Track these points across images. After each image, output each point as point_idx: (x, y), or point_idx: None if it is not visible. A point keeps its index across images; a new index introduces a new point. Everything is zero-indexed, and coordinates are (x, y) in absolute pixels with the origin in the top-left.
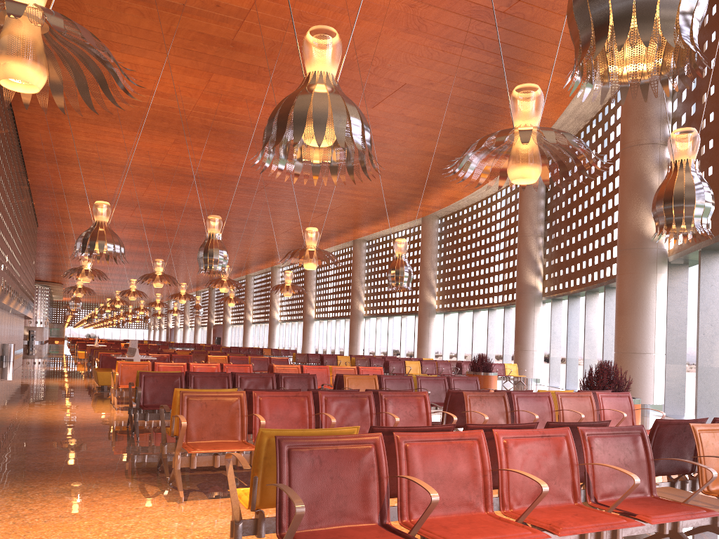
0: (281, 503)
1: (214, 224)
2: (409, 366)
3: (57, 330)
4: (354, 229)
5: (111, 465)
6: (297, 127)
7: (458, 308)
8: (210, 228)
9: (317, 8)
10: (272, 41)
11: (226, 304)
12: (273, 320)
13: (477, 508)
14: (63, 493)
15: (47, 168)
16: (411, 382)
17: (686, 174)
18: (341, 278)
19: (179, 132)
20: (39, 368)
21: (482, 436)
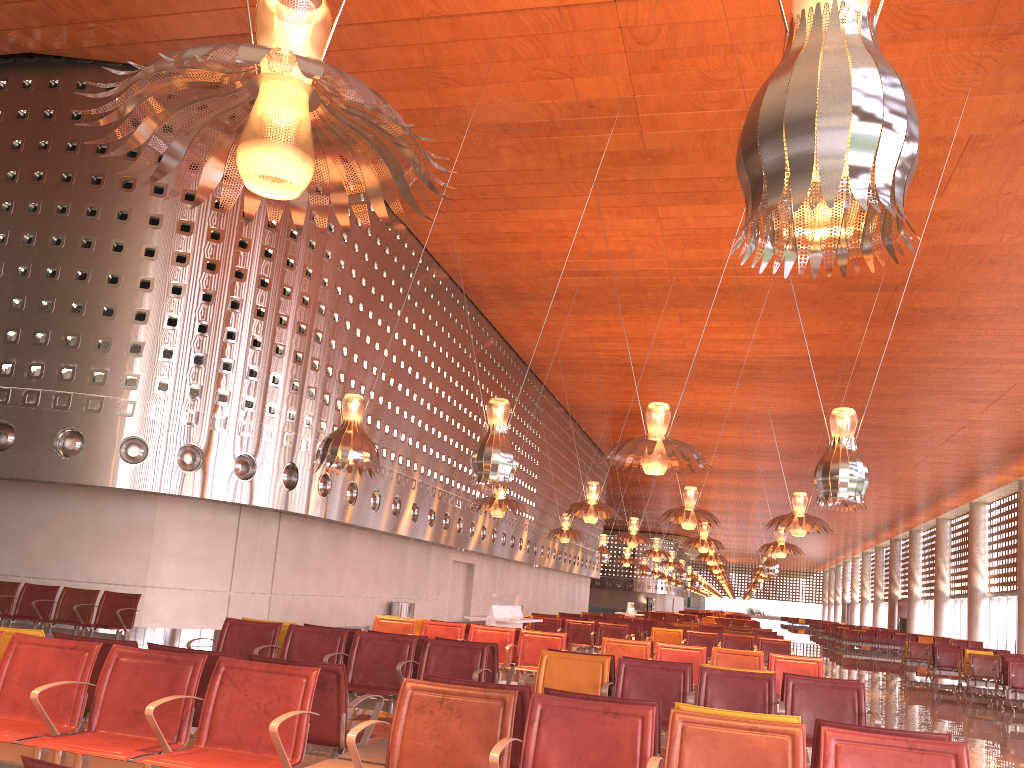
0: None
1: (493, 412)
2: None
3: (697, 600)
4: None
5: None
6: None
7: None
8: (489, 417)
9: (721, 57)
10: (698, 133)
11: (911, 565)
12: (975, 592)
13: None
14: None
15: (565, 381)
16: (685, 679)
17: (792, 53)
18: None
19: (675, 303)
20: None
21: None
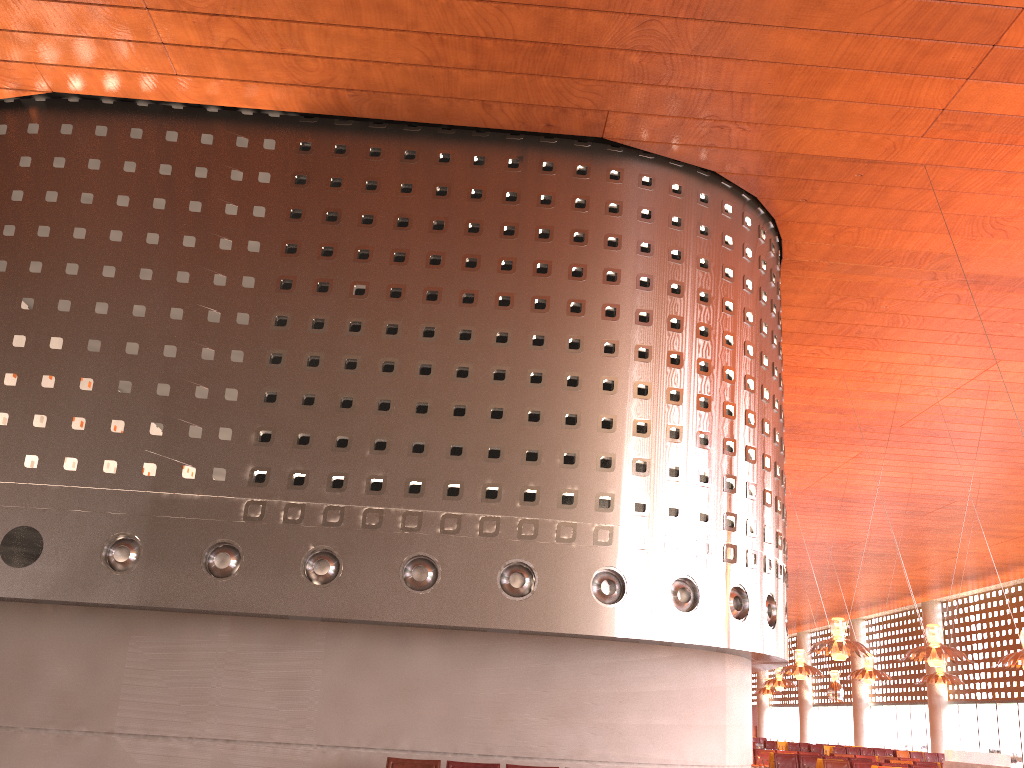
0: None
1: None
2: None
3: None
4: None
5: None
6: None
7: None
8: None
9: None
10: None
11: (760, 674)
12: (860, 701)
13: None
14: None
15: None
16: None
17: None
18: (1000, 636)
19: (875, 442)
20: None
21: None
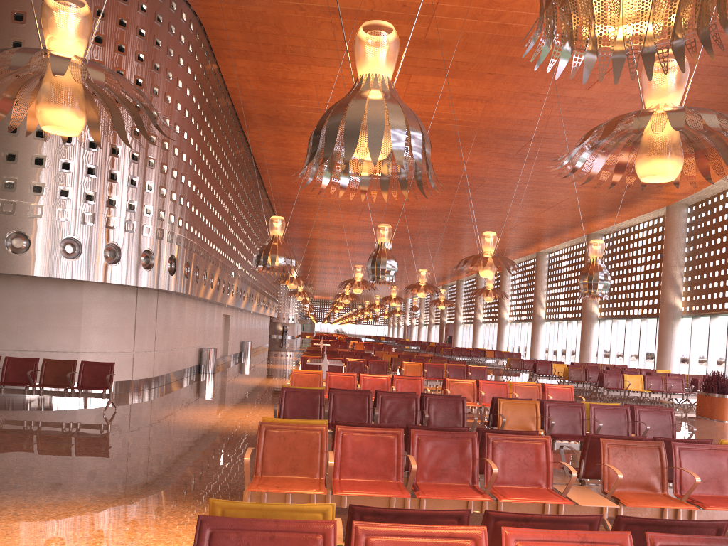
0: None
1: (383, 233)
2: (628, 381)
3: (309, 326)
4: (586, 222)
5: (221, 485)
6: (328, 143)
7: (709, 311)
8: (379, 237)
9: None
10: (465, 33)
11: (457, 302)
12: (502, 320)
13: None
14: (149, 514)
15: (280, 181)
16: (582, 411)
17: None
18: (574, 277)
19: None
20: (264, 366)
21: (481, 536)
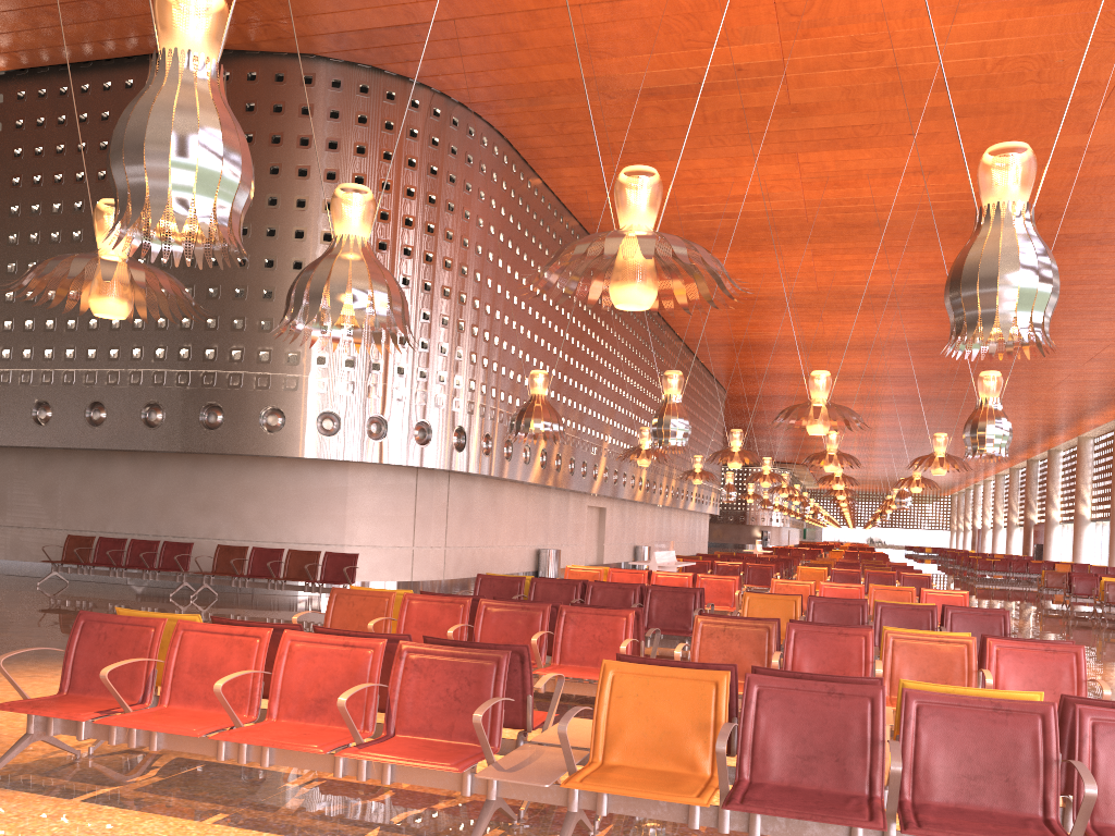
0: (65, 667)
1: (668, 383)
2: None
3: (813, 531)
4: None
5: None
6: (287, 306)
7: None
8: (665, 388)
9: (872, 23)
10: (844, 88)
11: (1050, 488)
12: None
13: (239, 709)
14: None
15: (687, 316)
16: (863, 612)
17: (981, 233)
18: None
19: (809, 239)
20: None
21: (265, 635)
